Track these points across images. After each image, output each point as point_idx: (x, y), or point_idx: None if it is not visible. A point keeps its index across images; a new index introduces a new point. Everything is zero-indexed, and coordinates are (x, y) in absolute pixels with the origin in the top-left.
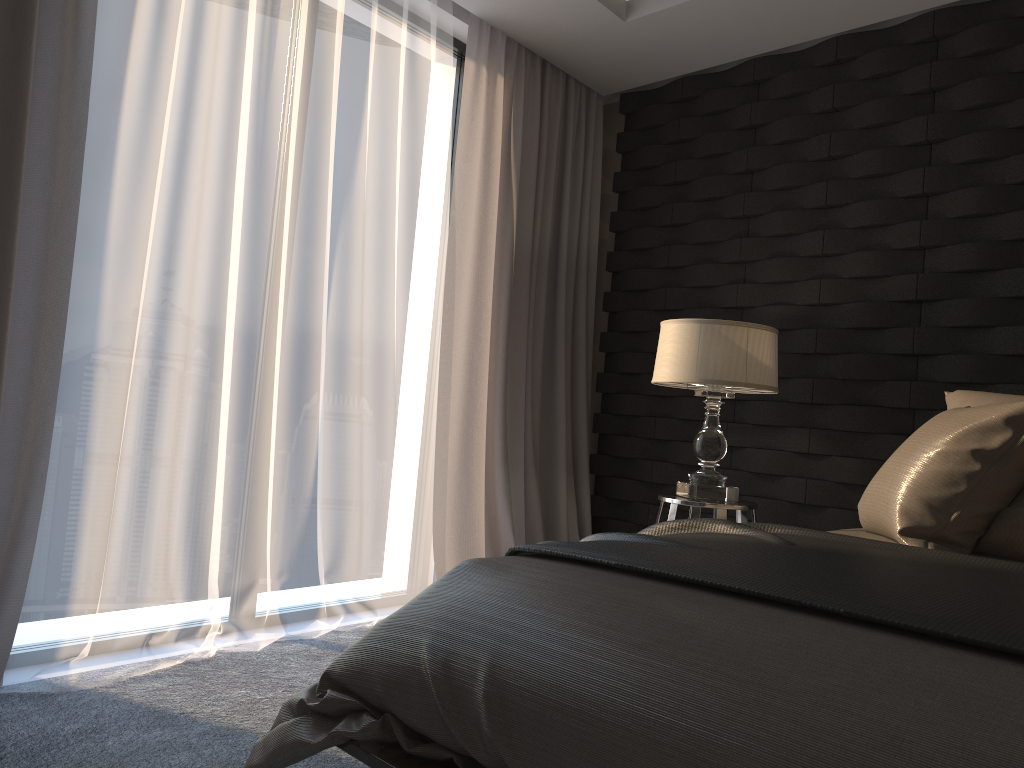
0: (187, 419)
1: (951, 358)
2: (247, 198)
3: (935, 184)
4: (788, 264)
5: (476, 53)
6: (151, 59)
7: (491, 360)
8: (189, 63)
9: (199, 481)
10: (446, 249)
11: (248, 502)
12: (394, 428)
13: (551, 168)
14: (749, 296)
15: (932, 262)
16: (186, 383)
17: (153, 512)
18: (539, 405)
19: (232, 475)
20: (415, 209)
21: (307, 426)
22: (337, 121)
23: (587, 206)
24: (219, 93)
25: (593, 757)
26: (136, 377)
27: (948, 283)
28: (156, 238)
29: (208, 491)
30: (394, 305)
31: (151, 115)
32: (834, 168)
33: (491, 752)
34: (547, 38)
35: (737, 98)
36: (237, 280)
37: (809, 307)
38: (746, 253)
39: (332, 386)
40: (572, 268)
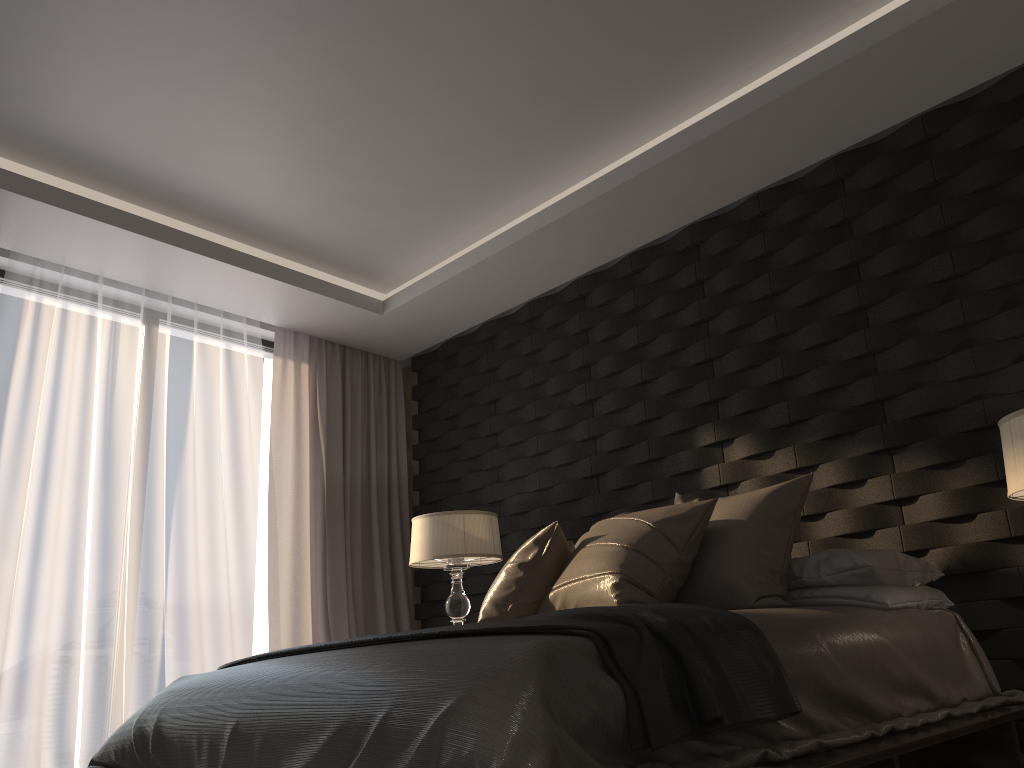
0: (54, 643)
1: (616, 512)
2: (100, 481)
3: (592, 393)
4: (520, 463)
5: (283, 351)
6: (23, 402)
7: (314, 572)
8: (52, 399)
9: (63, 688)
10: (269, 493)
11: (104, 701)
12: (230, 634)
13: (357, 421)
14: (500, 491)
15: (600, 446)
16: (53, 617)
17: (27, 714)
18: (362, 603)
19: (92, 683)
20: (238, 468)
21: (152, 639)
22: (170, 417)
23: (394, 443)
24: (75, 414)
25: (187, 740)
26: (15, 617)
27: (609, 459)
28: (29, 518)
29: (70, 694)
30: (224, 540)
31: (23, 437)
32: (540, 391)
33: (154, 762)
34: (336, 332)
35: (480, 351)
36: (90, 538)
37: (537, 492)
38: (495, 460)
39: (175, 607)
40: (385, 492)
